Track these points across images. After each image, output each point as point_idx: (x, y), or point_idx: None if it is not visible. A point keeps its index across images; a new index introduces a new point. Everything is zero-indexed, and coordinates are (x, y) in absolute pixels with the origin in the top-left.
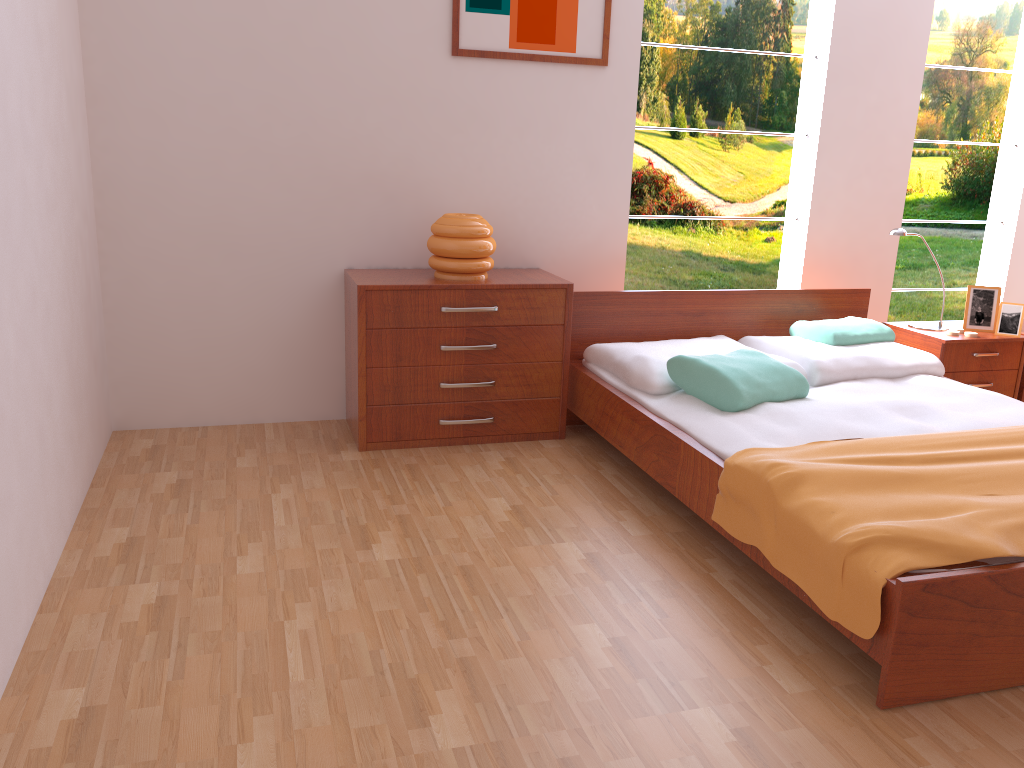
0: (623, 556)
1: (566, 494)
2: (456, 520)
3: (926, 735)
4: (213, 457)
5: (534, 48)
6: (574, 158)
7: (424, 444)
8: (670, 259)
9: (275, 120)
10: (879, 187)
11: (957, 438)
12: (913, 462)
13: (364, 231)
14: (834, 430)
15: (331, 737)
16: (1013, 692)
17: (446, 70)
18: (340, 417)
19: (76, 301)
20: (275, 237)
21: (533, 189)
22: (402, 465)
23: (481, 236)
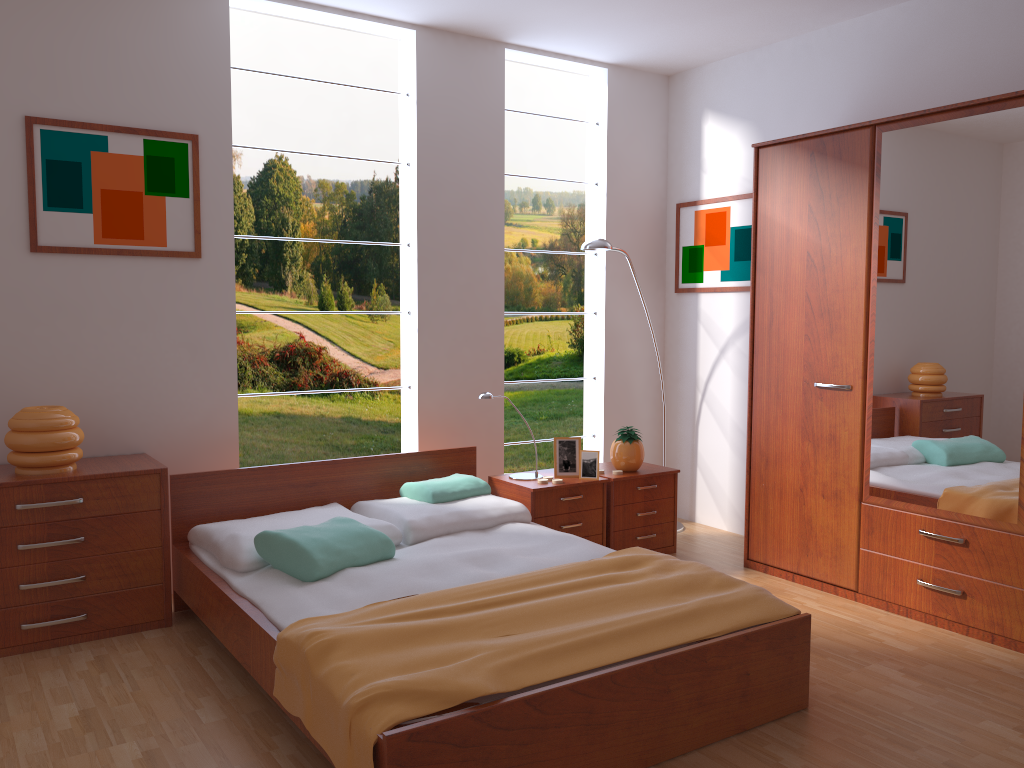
0: (185, 747)
1: (149, 688)
2: (8, 737)
3: None
4: None
5: (122, 243)
6: (174, 344)
7: (4, 653)
8: (331, 426)
9: None
10: (479, 354)
11: (502, 583)
12: (452, 612)
13: None
14: (401, 588)
15: None
16: None
17: (25, 266)
18: None
19: None
20: None
21: (132, 376)
22: None
23: (63, 428)
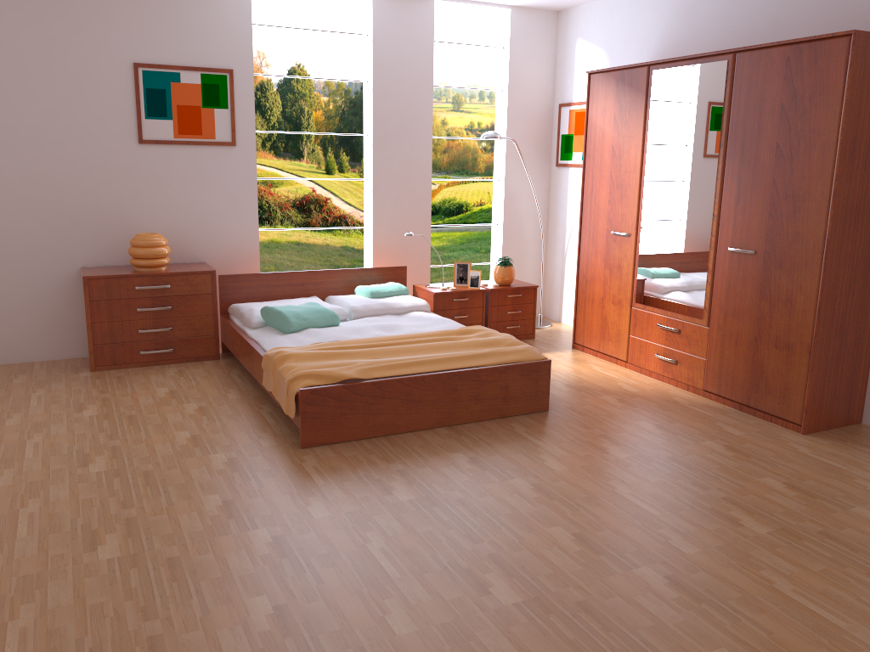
0: (219, 406)
1: (204, 384)
2: (135, 398)
3: (314, 454)
4: None
5: (189, 137)
6: (221, 198)
7: (131, 366)
8: (333, 252)
9: (31, 183)
10: (414, 207)
11: (388, 337)
12: (354, 348)
13: (92, 245)
14: (335, 338)
15: (40, 472)
16: (367, 439)
17: (136, 151)
18: (84, 356)
19: None
20: (35, 250)
21: (197, 217)
22: (114, 376)
23: (159, 245)
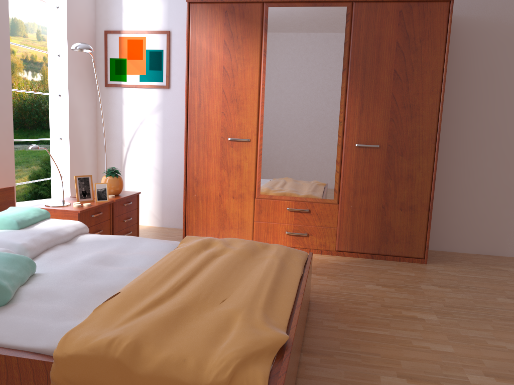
0: None
1: None
2: None
3: None
4: None
5: None
6: None
7: None
8: None
9: None
10: None
11: (163, 271)
12: (168, 297)
13: None
14: (89, 292)
15: None
16: None
17: None
18: None
19: None
20: None
21: None
22: None
23: None
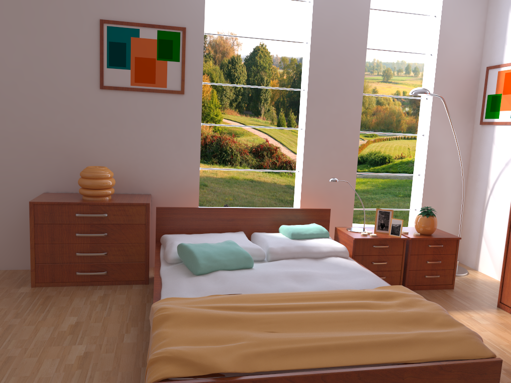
0: (104, 354)
1: (114, 316)
2: (37, 329)
3: None
4: None
5: (144, 85)
6: (168, 139)
7: (68, 284)
8: (279, 189)
9: (7, 119)
10: (342, 155)
11: (294, 296)
12: (250, 309)
13: (54, 174)
14: (239, 288)
15: None
16: None
17: (97, 96)
18: None
19: None
20: (7, 176)
21: (146, 154)
22: (45, 296)
23: (102, 178)
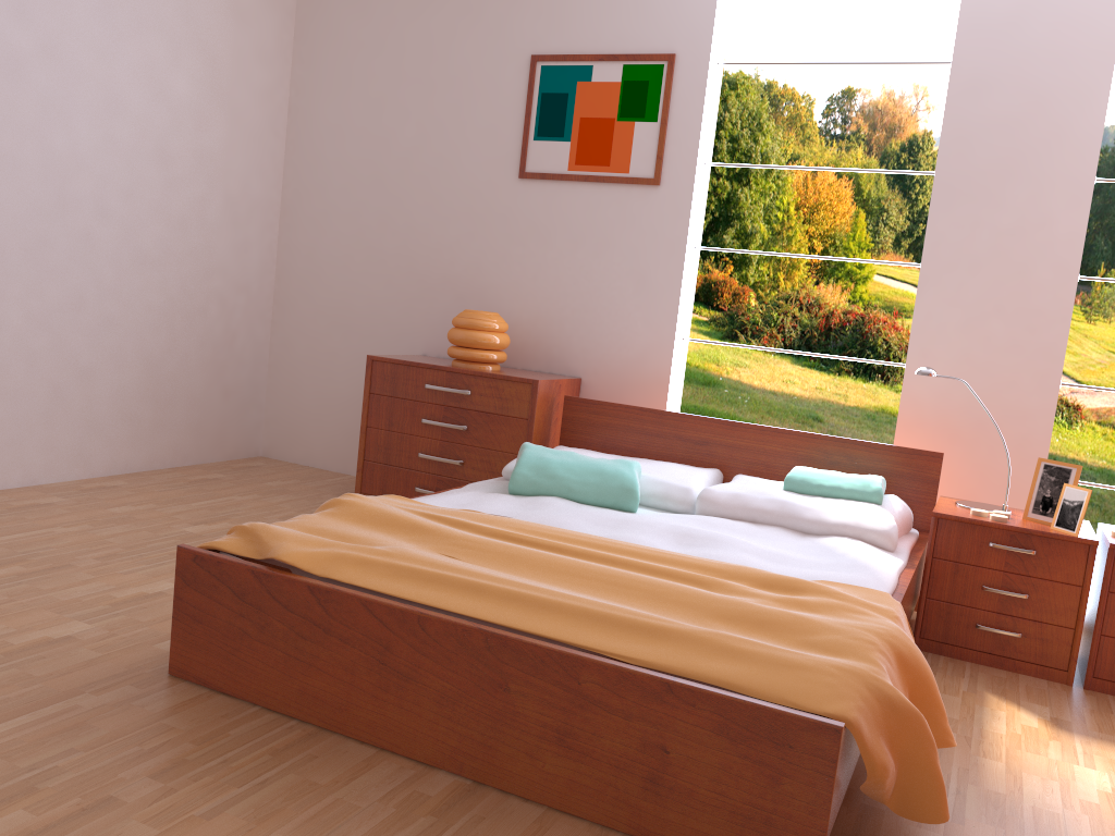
0: None
1: None
2: None
3: (145, 691)
4: (266, 477)
5: (590, 170)
6: (622, 273)
7: None
8: None
9: (387, 230)
10: (1019, 333)
11: (592, 539)
12: (476, 531)
13: (438, 325)
14: (539, 519)
15: None
16: (281, 718)
17: (514, 190)
18: None
19: (189, 336)
20: (376, 322)
21: (580, 300)
22: None
23: (478, 328)
